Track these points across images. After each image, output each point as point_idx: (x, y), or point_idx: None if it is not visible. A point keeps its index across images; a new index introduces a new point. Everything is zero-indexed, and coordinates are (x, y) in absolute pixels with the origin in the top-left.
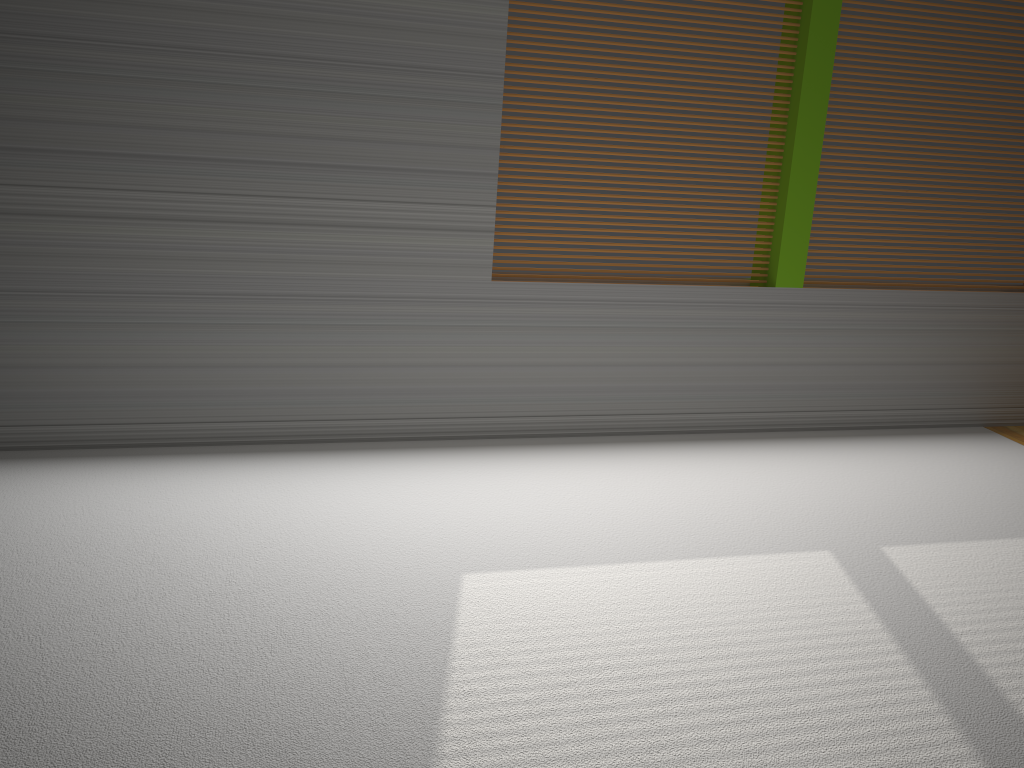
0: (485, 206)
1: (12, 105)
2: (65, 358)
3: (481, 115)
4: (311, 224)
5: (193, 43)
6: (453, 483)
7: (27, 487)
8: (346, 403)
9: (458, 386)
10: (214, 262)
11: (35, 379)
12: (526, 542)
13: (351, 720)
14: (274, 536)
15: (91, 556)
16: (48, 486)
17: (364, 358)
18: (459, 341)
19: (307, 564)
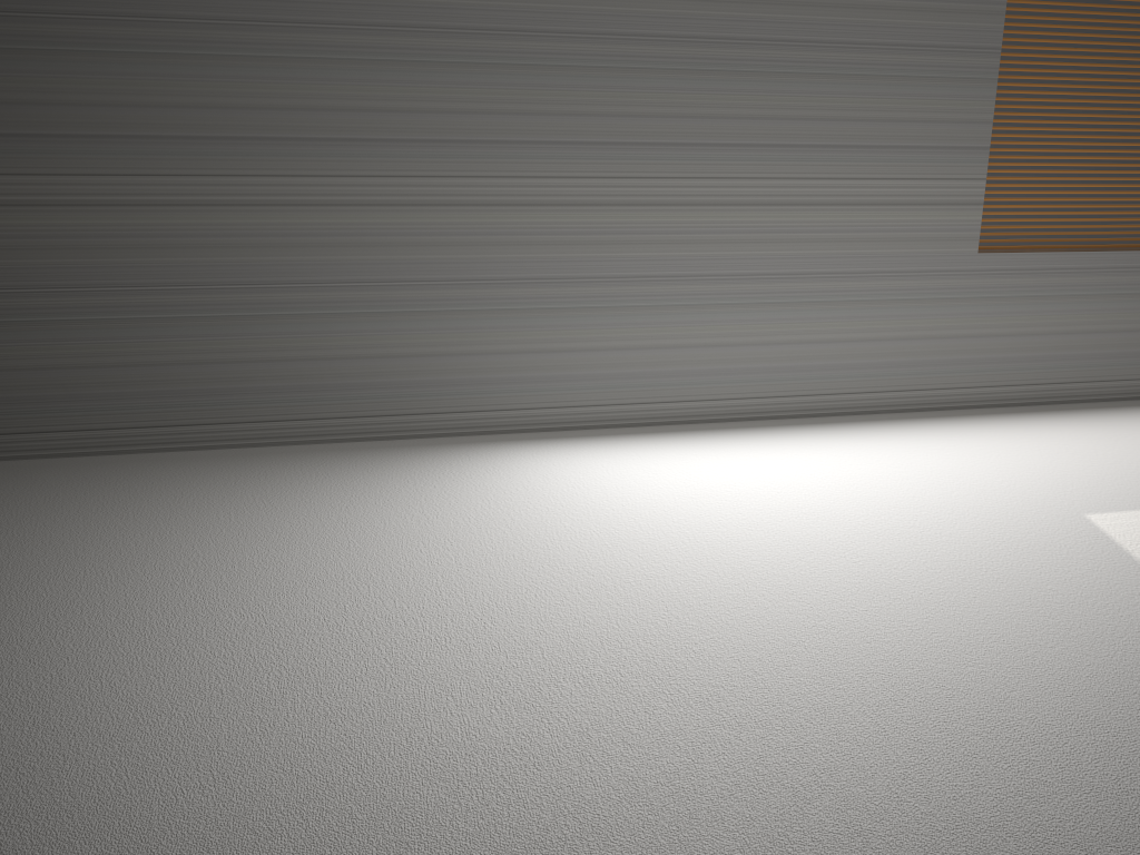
0: (976, 179)
1: (576, 101)
2: (605, 341)
3: (978, 90)
4: (822, 204)
5: (732, 33)
6: (982, 446)
7: (612, 459)
8: (842, 377)
9: (942, 358)
10: (737, 244)
11: (578, 362)
12: (1108, 489)
13: (1129, 618)
14: (880, 490)
15: (745, 509)
16: (629, 458)
17: (861, 333)
18: (945, 313)
19: (938, 510)
